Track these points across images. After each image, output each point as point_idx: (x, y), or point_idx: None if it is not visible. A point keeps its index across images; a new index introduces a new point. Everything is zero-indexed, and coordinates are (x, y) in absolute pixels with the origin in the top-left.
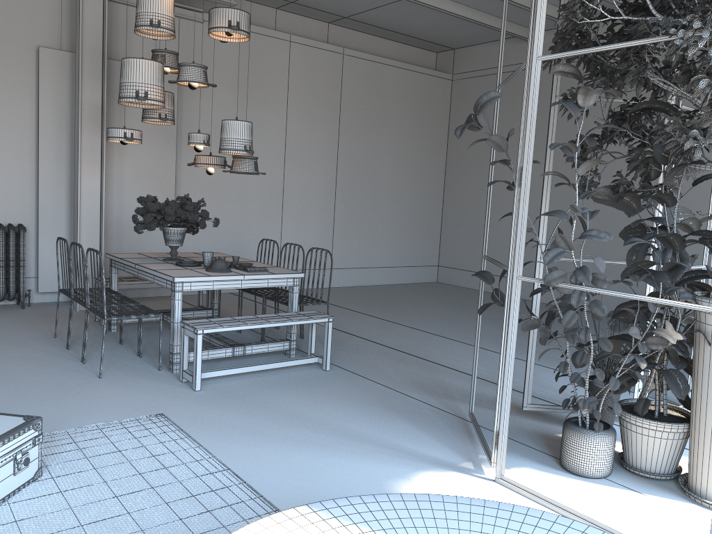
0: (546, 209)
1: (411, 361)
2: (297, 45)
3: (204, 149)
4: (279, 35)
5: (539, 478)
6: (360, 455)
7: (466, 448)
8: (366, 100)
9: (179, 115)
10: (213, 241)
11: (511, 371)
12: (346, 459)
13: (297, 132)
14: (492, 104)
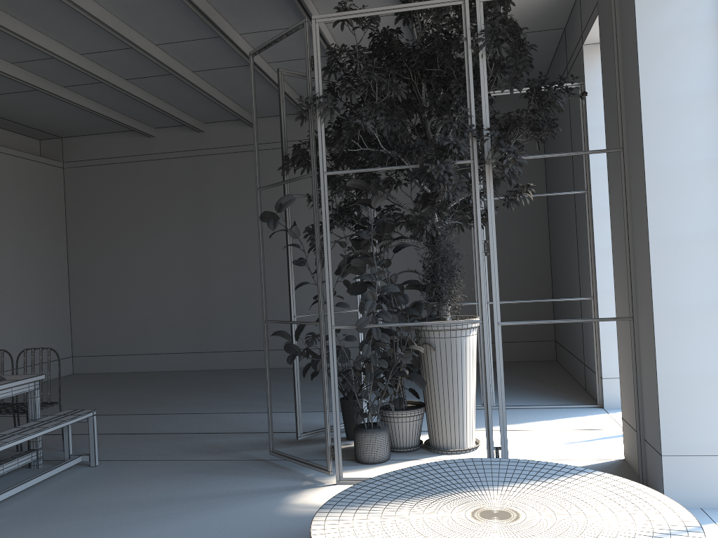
0: (293, 279)
1: (159, 437)
2: None
3: None
4: None
5: (357, 473)
6: (228, 505)
7: (291, 474)
8: None
9: None
10: None
11: (336, 397)
12: (223, 511)
13: None
14: (115, 192)
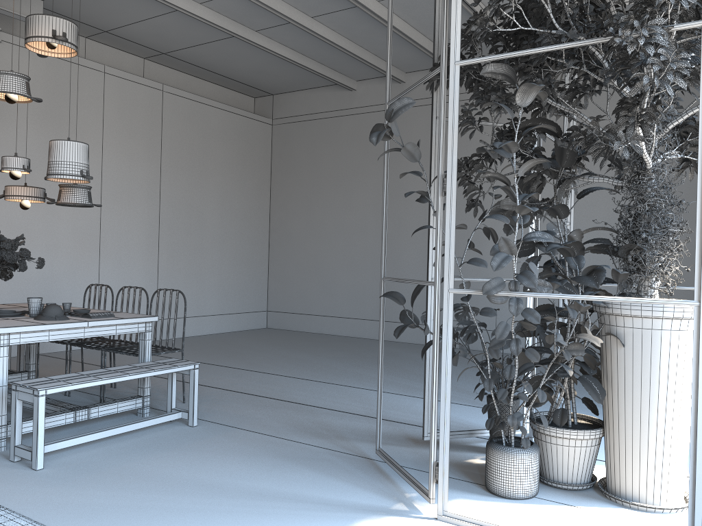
0: (434, 229)
1: (282, 406)
2: (113, 77)
3: (3, 186)
4: (91, 65)
5: (477, 508)
6: (279, 515)
7: (388, 488)
8: (189, 140)
9: None
10: (15, 294)
11: (448, 393)
12: (266, 524)
13: (115, 170)
14: (315, 148)
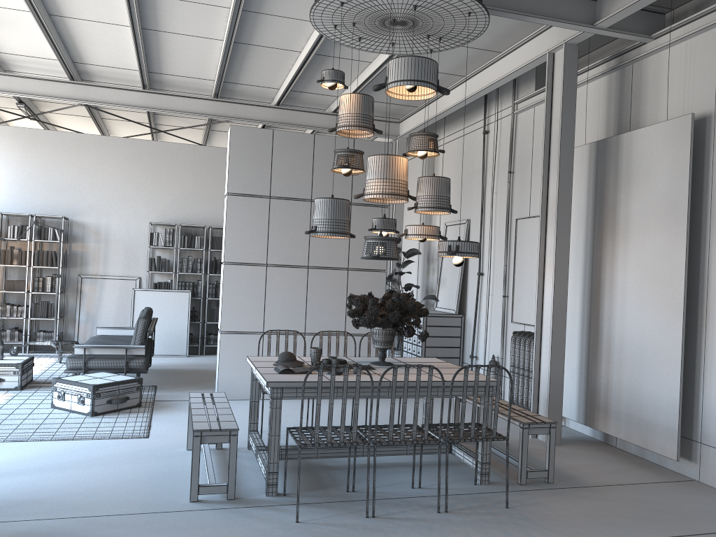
0: None
1: None
2: None
3: None
4: None
5: None
6: None
7: None
8: None
9: (715, 178)
10: None
11: None
12: None
13: None
14: None
